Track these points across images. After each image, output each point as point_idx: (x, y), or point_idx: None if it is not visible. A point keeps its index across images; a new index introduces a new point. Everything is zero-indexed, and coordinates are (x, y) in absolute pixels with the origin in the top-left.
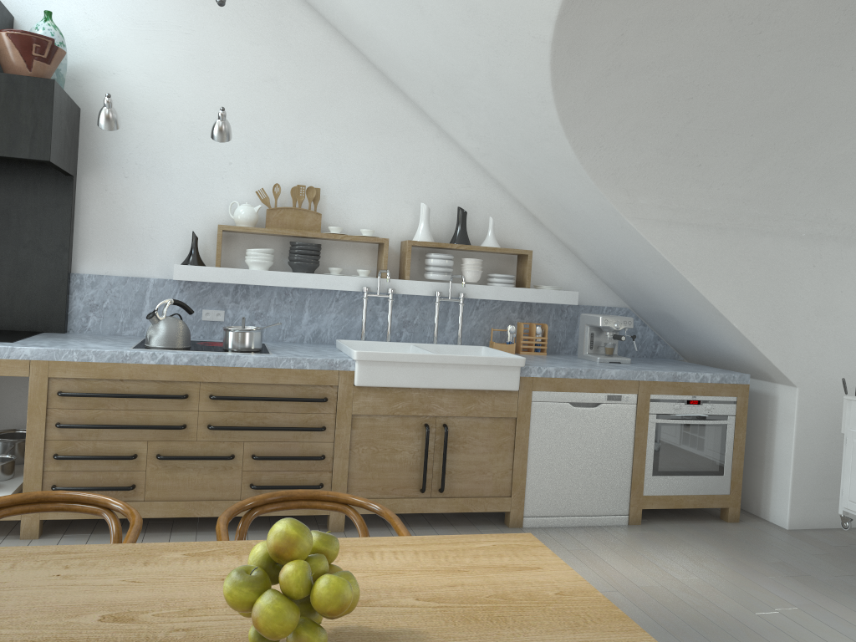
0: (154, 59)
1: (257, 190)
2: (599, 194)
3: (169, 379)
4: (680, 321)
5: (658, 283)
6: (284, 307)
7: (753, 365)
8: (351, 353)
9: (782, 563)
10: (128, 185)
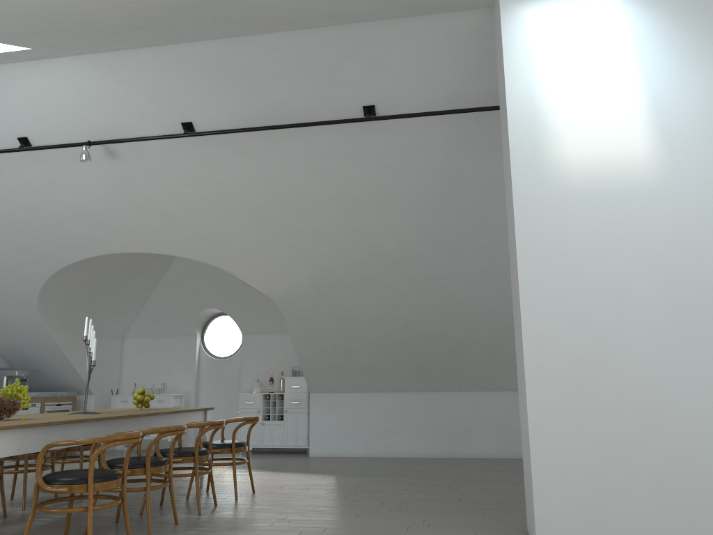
0: None
1: None
2: (38, 317)
3: None
4: (44, 371)
5: (43, 354)
6: None
7: (76, 388)
8: None
9: None
10: None
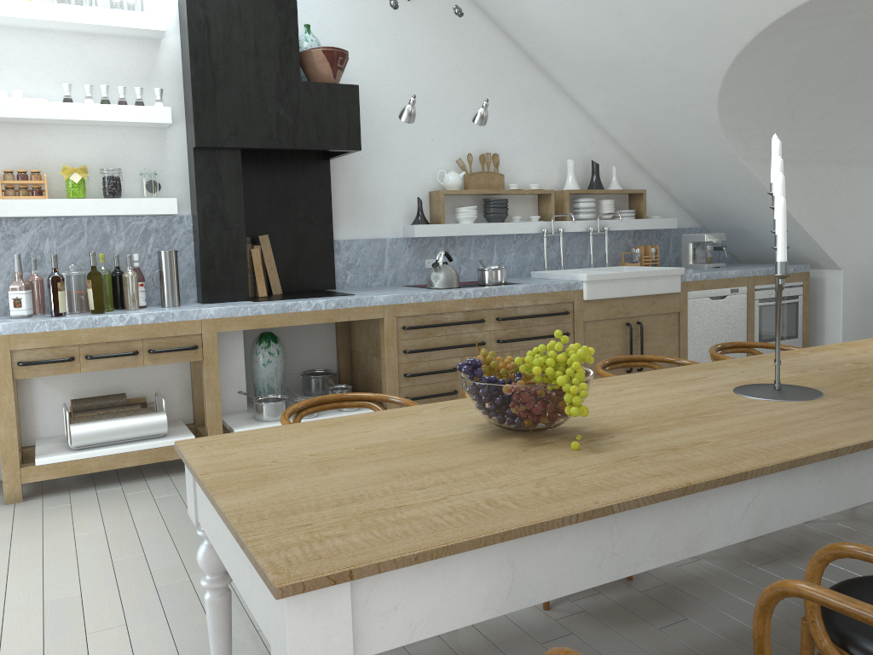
0: (371, 58)
1: (452, 159)
2: (725, 143)
3: (471, 309)
4: (751, 232)
5: (745, 206)
6: (480, 251)
7: (807, 258)
8: (577, 277)
9: None
10: (363, 164)
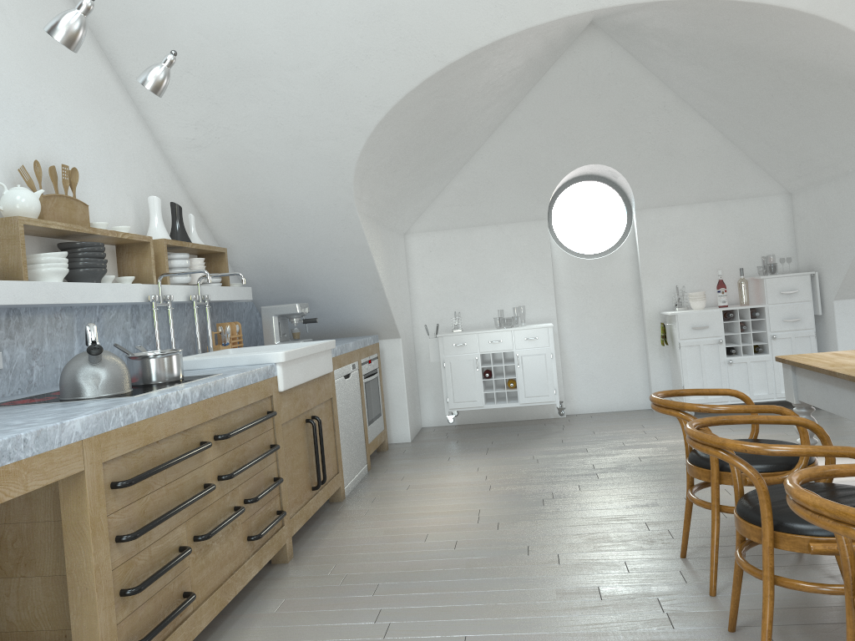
0: None
1: (5, 167)
2: (349, 190)
3: (191, 426)
4: (317, 303)
5: (329, 270)
6: (57, 336)
7: (369, 329)
8: (266, 357)
9: (466, 449)
10: None
